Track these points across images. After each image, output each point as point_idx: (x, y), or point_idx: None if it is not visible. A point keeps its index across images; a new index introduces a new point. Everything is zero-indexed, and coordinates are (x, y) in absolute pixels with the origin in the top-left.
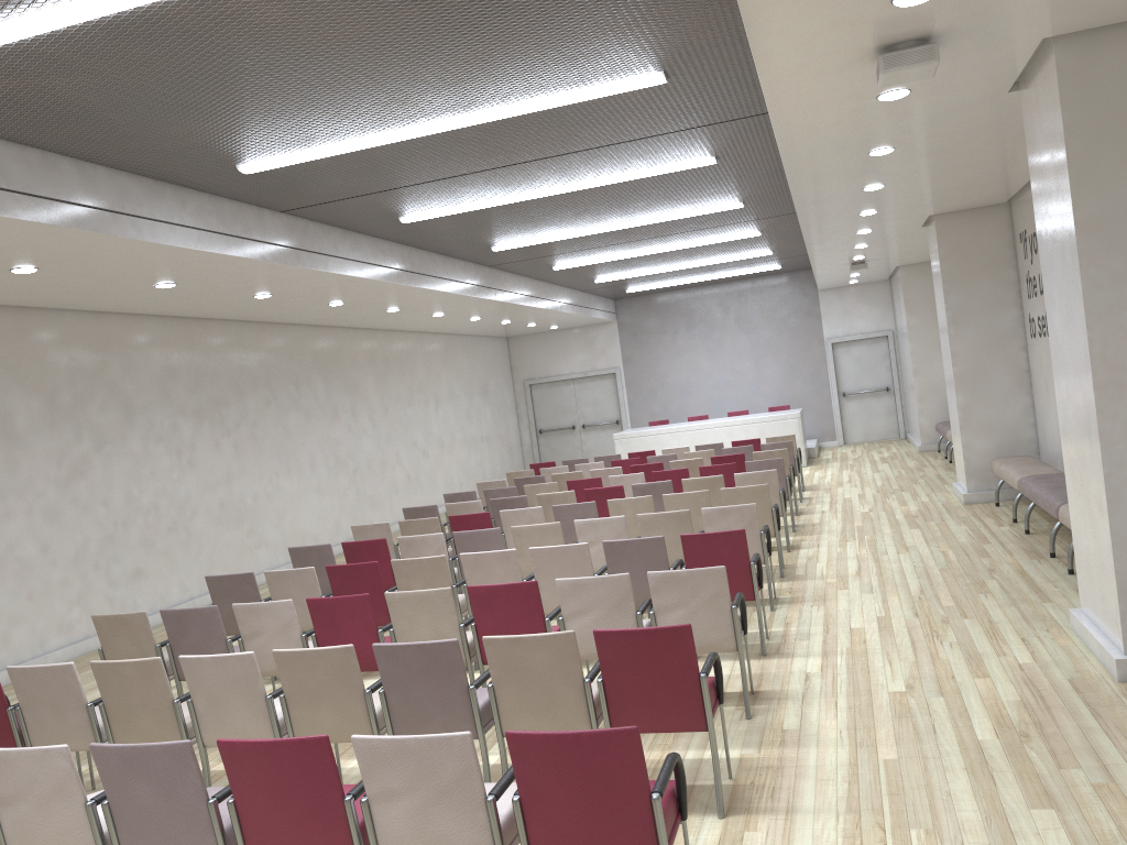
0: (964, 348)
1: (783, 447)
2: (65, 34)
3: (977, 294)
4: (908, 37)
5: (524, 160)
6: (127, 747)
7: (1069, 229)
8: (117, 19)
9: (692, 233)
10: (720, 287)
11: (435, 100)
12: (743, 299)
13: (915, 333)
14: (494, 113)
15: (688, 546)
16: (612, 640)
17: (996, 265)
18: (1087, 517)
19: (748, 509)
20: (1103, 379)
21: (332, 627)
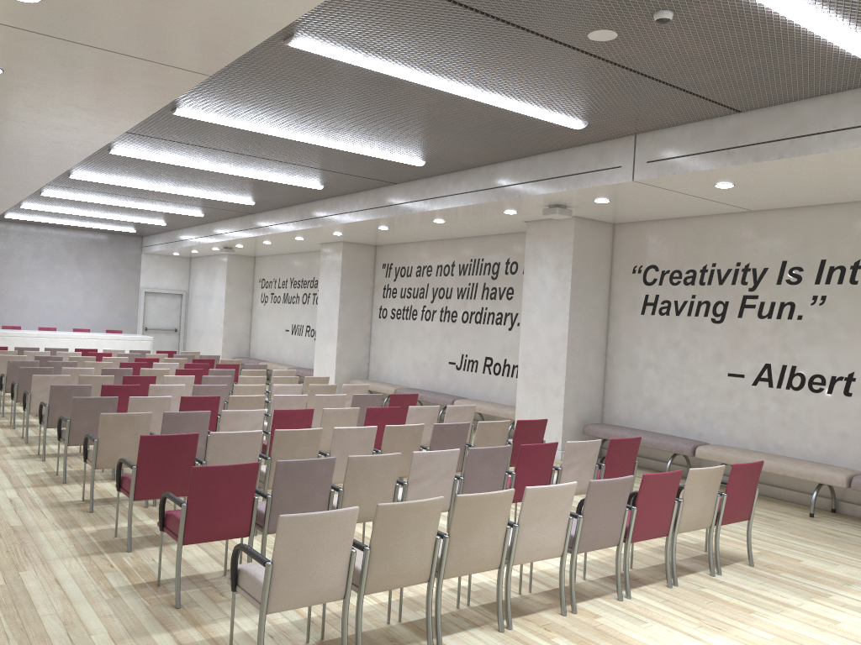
0: (345, 317)
1: (214, 358)
2: (363, 69)
3: (355, 289)
4: (567, 205)
5: (272, 158)
6: (490, 448)
7: (564, 287)
8: (394, 78)
9: (178, 205)
10: (68, 232)
11: (345, 134)
12: (85, 245)
13: (229, 298)
14: (345, 147)
15: (393, 400)
16: (523, 424)
17: (365, 276)
18: (539, 399)
19: (365, 387)
20: (569, 345)
21: (286, 428)
